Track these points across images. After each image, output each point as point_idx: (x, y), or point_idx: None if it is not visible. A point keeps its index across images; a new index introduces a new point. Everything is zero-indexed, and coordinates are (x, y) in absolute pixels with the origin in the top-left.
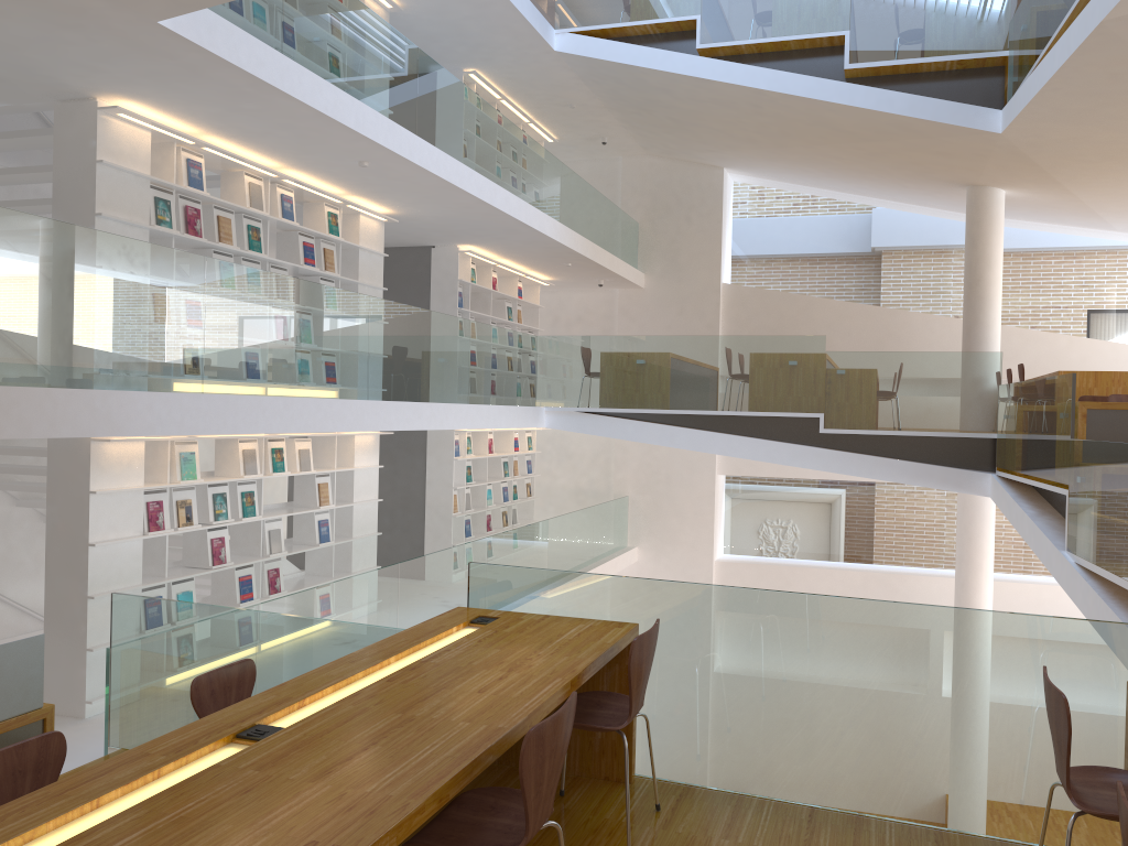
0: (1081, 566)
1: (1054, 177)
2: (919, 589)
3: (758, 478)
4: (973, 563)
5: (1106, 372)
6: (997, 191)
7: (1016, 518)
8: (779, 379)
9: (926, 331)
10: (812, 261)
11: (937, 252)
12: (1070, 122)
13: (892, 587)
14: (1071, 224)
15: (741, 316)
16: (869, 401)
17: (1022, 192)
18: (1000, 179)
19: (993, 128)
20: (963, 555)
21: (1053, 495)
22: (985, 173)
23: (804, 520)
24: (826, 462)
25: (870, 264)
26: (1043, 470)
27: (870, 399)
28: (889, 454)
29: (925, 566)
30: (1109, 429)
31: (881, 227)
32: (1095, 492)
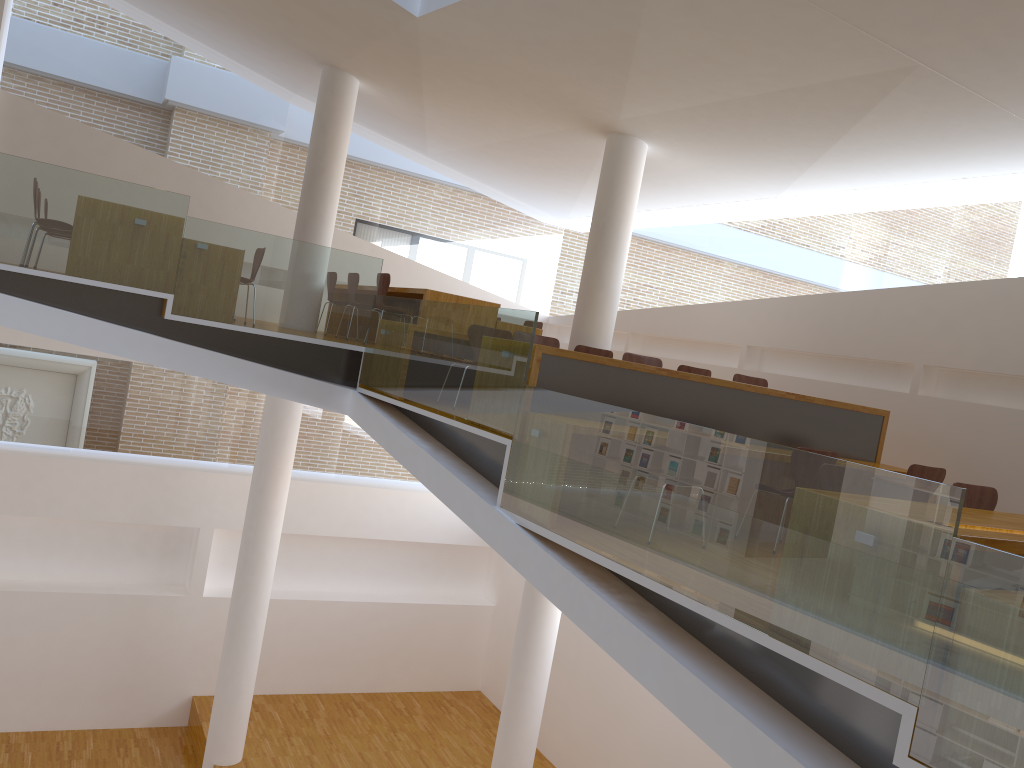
0: (526, 530)
1: (423, 85)
2: (194, 486)
3: (12, 346)
4: (275, 468)
5: (466, 298)
6: (355, 80)
7: (401, 450)
8: (119, 240)
9: (242, 209)
10: (119, 94)
11: (262, 127)
12: (496, 32)
13: (166, 483)
14: (392, 136)
15: (17, 138)
16: (233, 289)
17: (377, 90)
18: (368, 68)
19: (411, 8)
20: (266, 459)
21: (439, 427)
22: (357, 57)
23: (68, 402)
24: (169, 356)
25: (188, 119)
26: (460, 408)
27: (235, 286)
28: (242, 354)
29: (203, 460)
30: (557, 377)
31: (207, 80)
32: (571, 455)
